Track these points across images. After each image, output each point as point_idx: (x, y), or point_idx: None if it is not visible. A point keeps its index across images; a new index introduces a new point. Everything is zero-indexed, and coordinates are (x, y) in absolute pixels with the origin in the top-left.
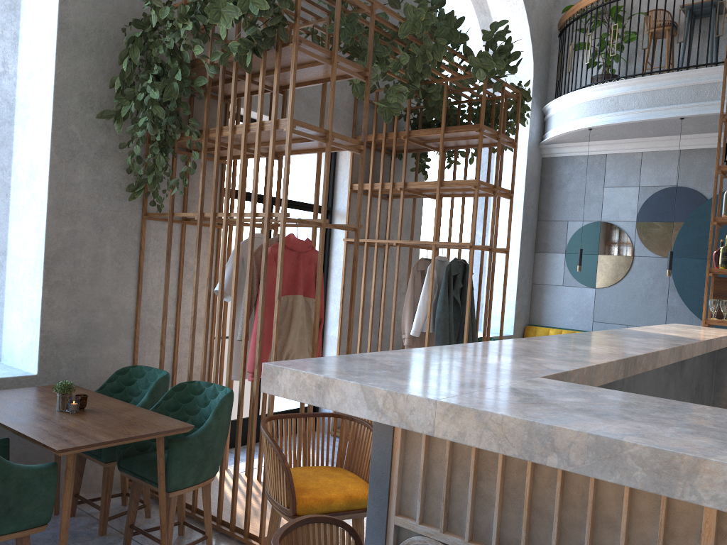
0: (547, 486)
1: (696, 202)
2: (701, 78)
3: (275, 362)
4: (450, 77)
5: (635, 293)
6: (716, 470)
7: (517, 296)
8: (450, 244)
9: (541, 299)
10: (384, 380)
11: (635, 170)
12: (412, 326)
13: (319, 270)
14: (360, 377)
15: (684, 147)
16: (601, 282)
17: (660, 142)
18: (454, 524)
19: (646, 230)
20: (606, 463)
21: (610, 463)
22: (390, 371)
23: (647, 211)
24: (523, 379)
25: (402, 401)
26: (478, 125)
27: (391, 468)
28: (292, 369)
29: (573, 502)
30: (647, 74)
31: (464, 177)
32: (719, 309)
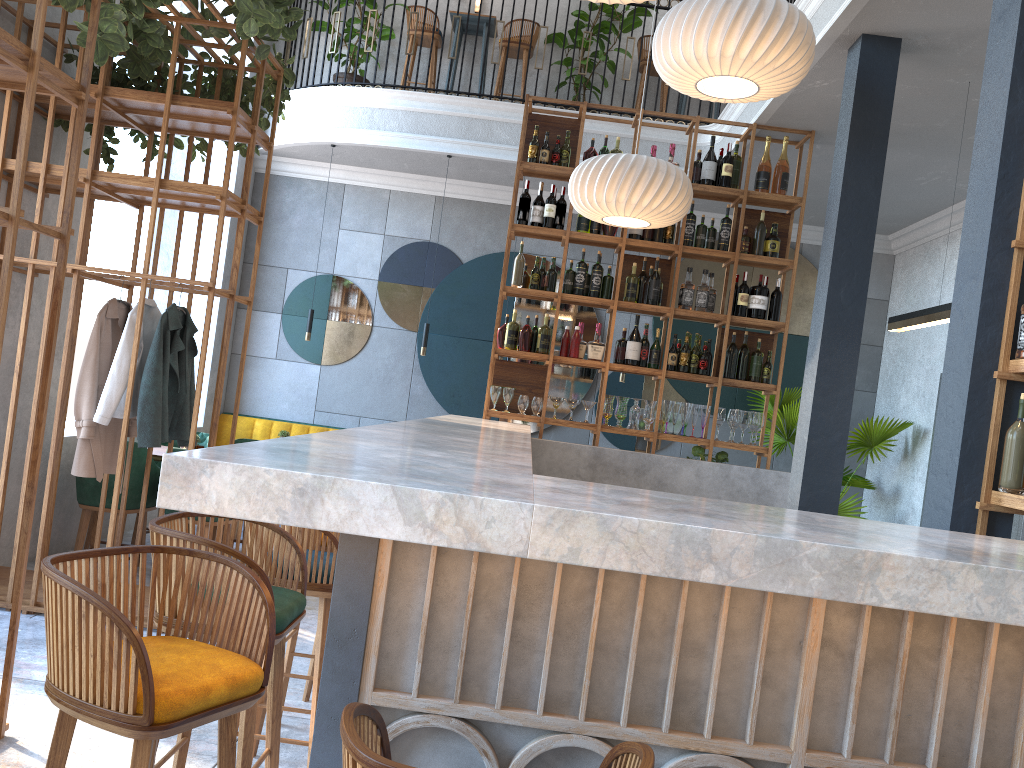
0: (616, 614)
1: (451, 265)
2: (475, 111)
3: (179, 453)
4: (187, 18)
5: (372, 375)
6: (899, 565)
7: (211, 371)
8: (175, 281)
9: (244, 377)
10: (403, 480)
11: (381, 213)
12: (98, 407)
13: (2, 300)
14: (365, 476)
15: (440, 194)
16: (330, 357)
17: (414, 182)
18: (472, 688)
19: (390, 294)
20: (777, 571)
21: (783, 569)
22: (370, 467)
23: (392, 268)
24: (527, 476)
25: (472, 509)
26: (231, 105)
27: (369, 619)
28: (240, 464)
29: (651, 631)
30: (411, 88)
31: (185, 179)
32: (499, 399)
